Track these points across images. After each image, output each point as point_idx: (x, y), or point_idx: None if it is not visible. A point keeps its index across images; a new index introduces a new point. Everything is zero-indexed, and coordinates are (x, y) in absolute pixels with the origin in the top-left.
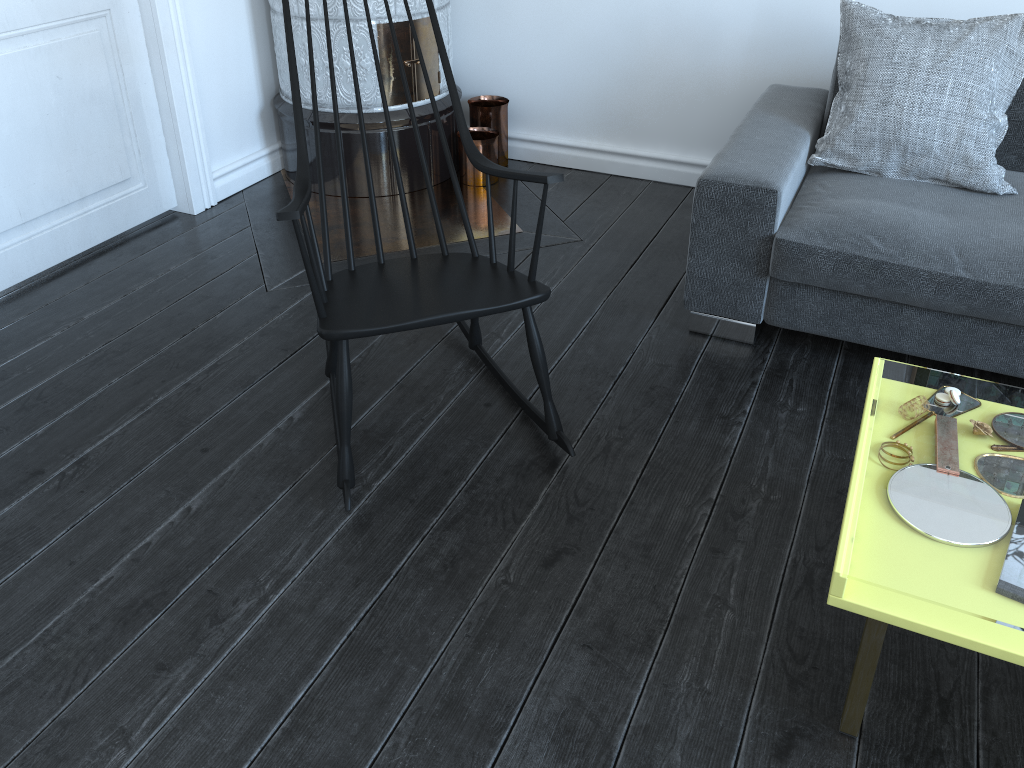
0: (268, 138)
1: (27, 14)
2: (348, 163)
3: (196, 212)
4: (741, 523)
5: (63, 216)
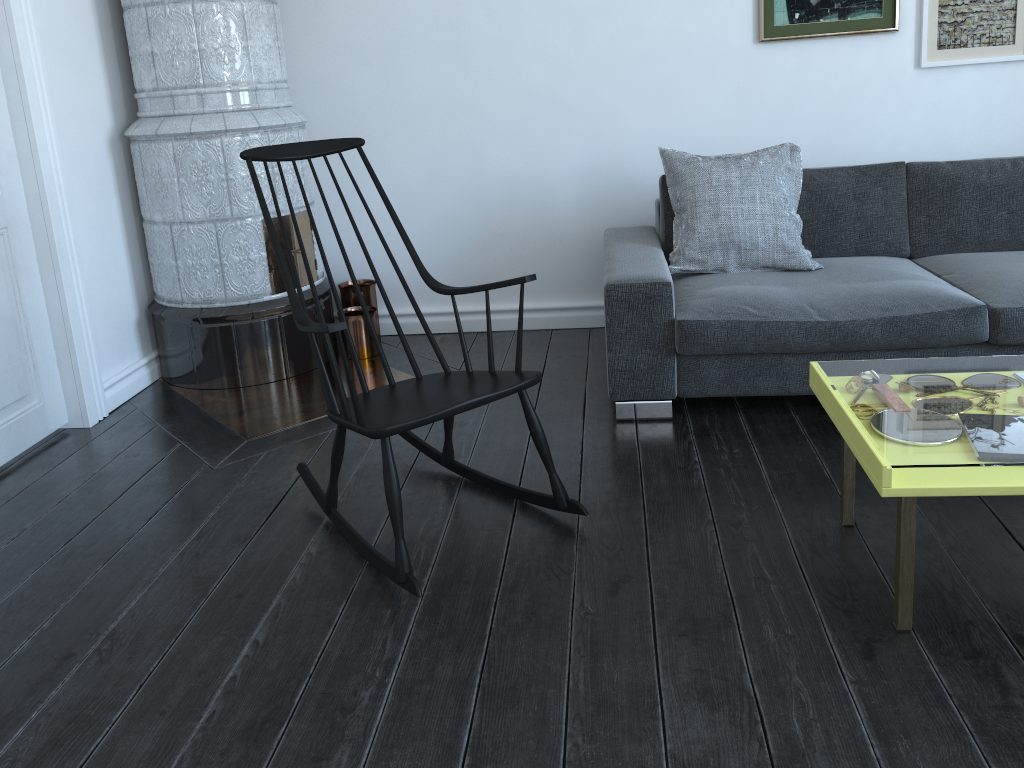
0: (145, 348)
1: None
2: (242, 353)
3: (91, 424)
4: (742, 529)
5: None
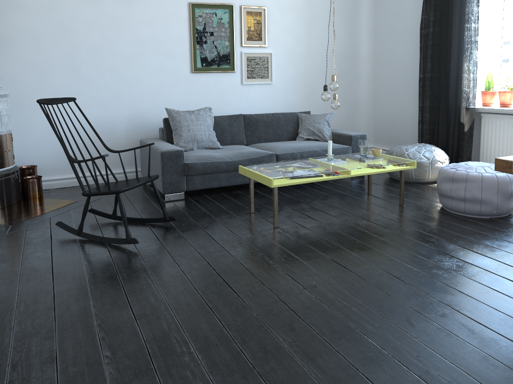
0: None
1: None
2: None
3: None
4: (224, 218)
5: None
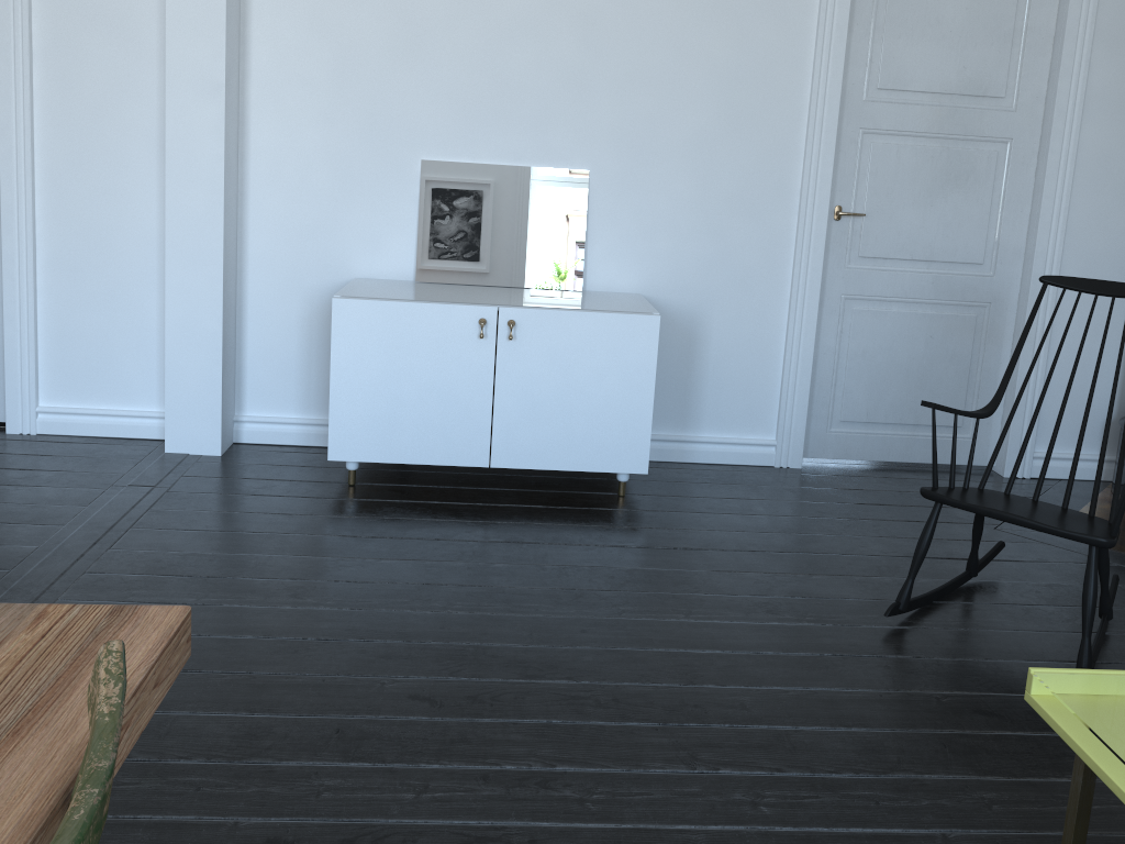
0: (1110, 448)
1: (924, 290)
2: None
3: (1005, 475)
4: None
5: (896, 430)
